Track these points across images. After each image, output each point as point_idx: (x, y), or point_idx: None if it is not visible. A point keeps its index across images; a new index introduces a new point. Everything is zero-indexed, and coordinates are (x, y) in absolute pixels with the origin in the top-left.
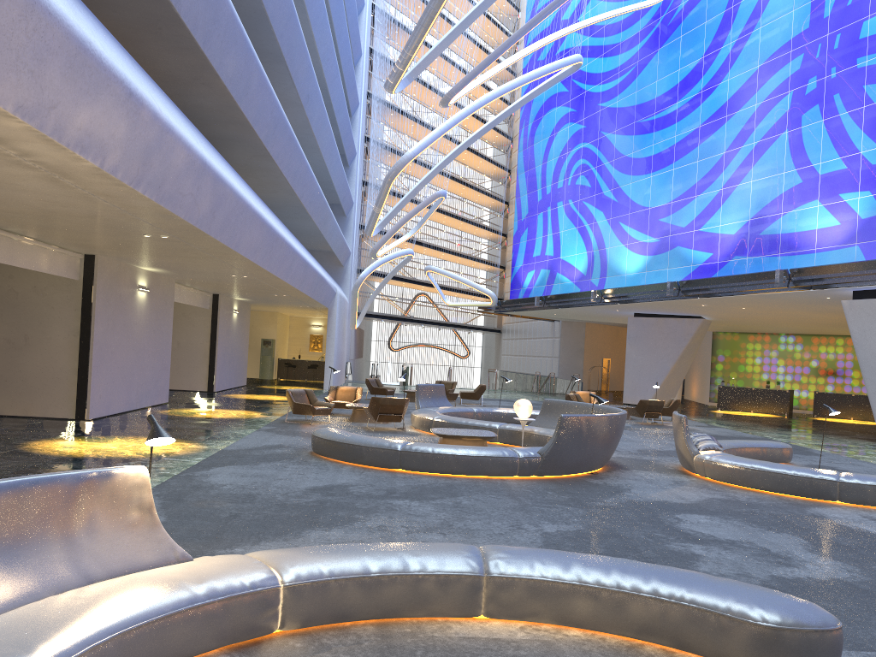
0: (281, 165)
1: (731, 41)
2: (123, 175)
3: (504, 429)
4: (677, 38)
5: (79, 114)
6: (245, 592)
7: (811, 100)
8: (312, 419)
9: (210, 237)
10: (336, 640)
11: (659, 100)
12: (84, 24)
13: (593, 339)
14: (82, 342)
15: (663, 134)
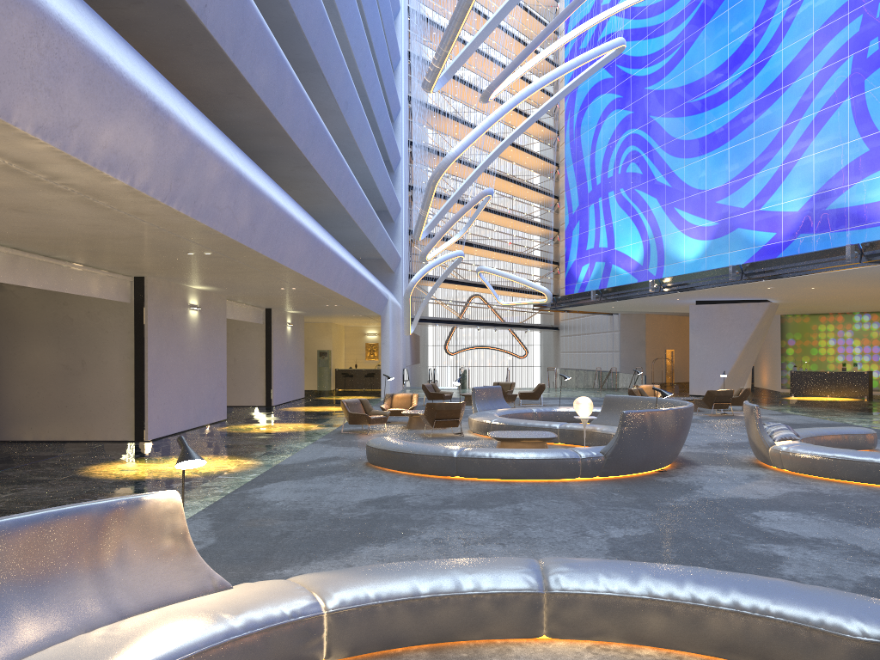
0: (323, 174)
1: (783, 9)
2: (155, 192)
3: (564, 429)
4: (725, 12)
5: (103, 131)
6: (286, 621)
7: (873, 63)
8: (368, 429)
9: (253, 250)
10: None
11: (709, 78)
12: (102, 39)
13: (654, 330)
14: (137, 364)
15: (715, 113)
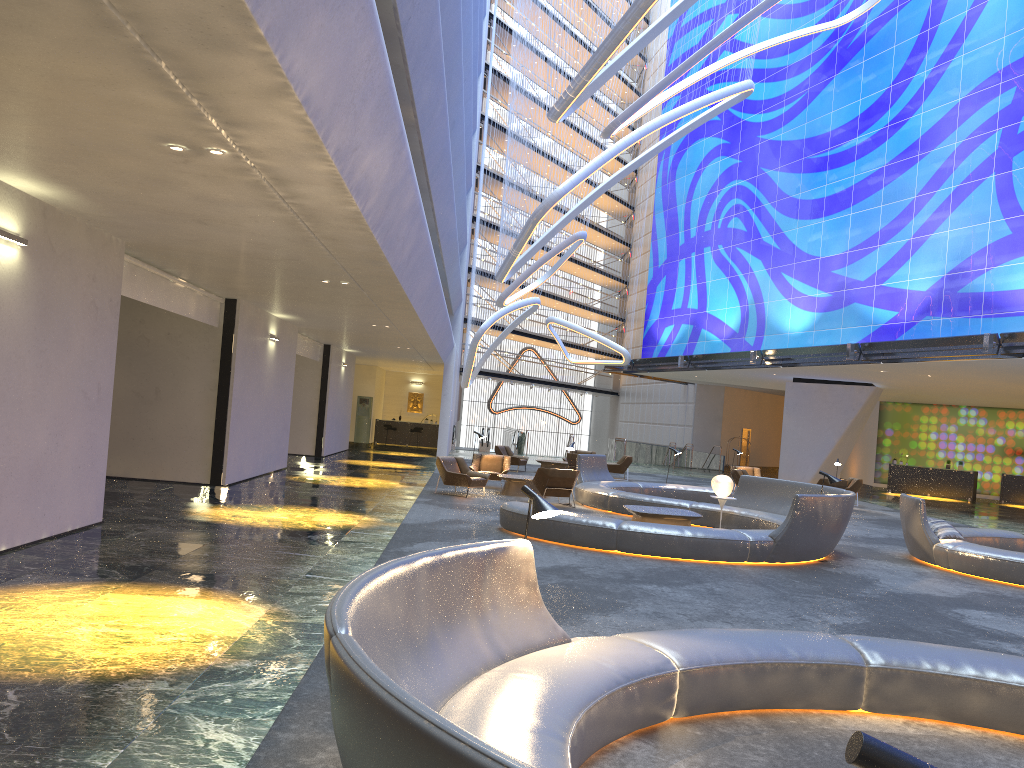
0: (435, 202)
1: (926, 69)
2: (371, 219)
3: (697, 509)
4: (859, 64)
5: (367, 155)
6: (653, 675)
7: None
8: (467, 491)
9: (398, 285)
10: (731, 729)
11: (835, 134)
12: None
13: (732, 406)
14: (220, 397)
15: (838, 173)
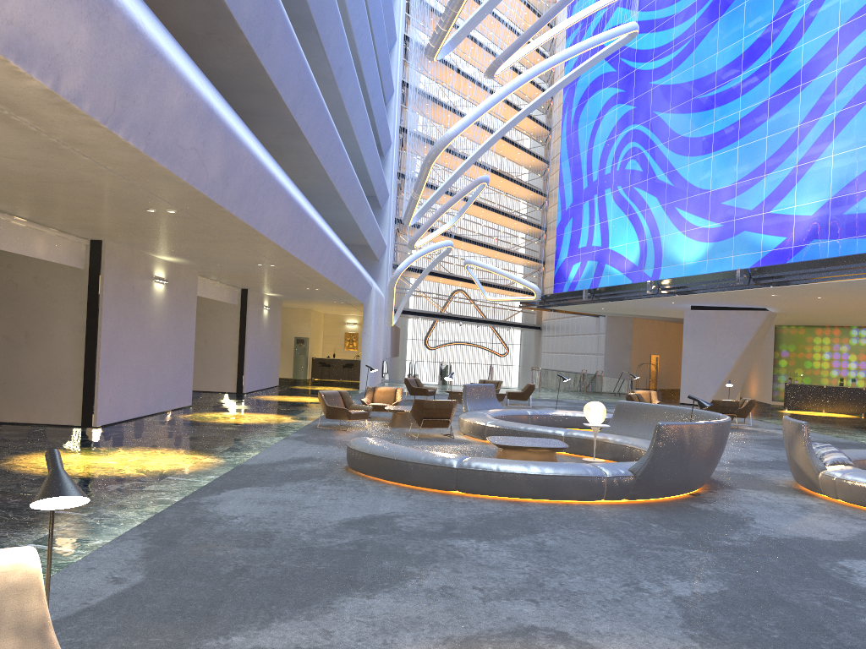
0: (311, 140)
1: (806, 2)
2: (92, 108)
3: (571, 437)
4: (741, 5)
5: None
6: None
7: None
8: (347, 425)
9: (224, 210)
10: None
11: (721, 73)
12: None
13: (640, 335)
14: (88, 339)
15: (725, 110)
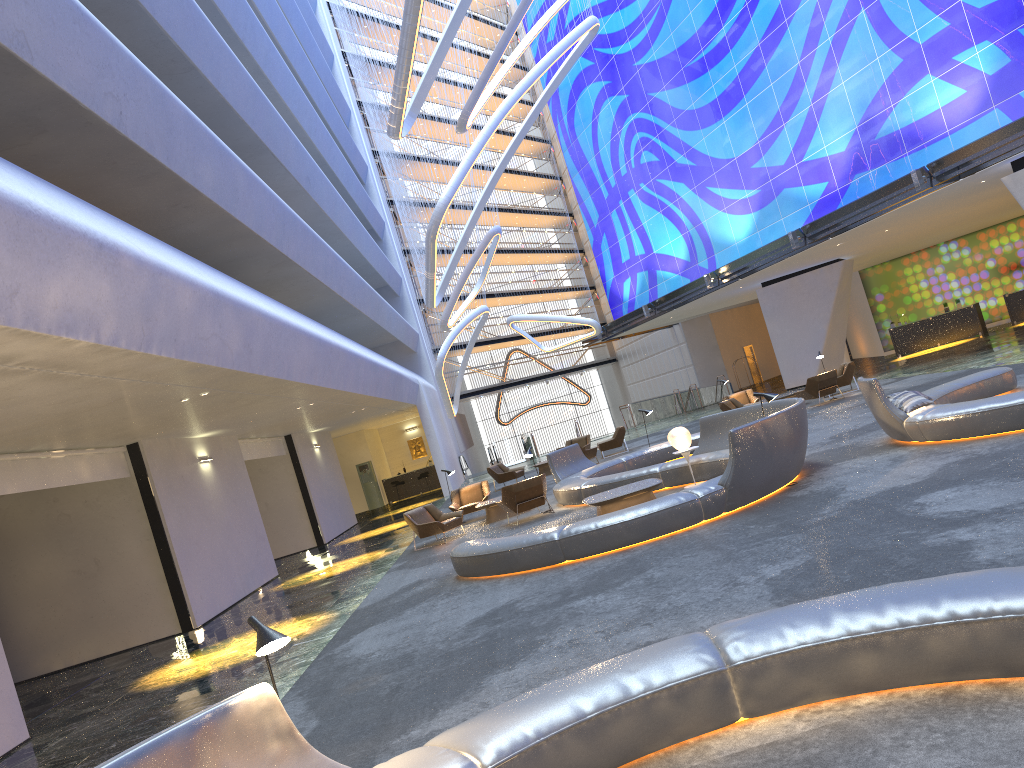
0: (306, 265)
1: None
2: (128, 342)
3: (666, 470)
4: None
5: (49, 289)
6: None
7: None
8: (444, 537)
9: (255, 375)
10: None
11: (702, 32)
12: (16, 184)
13: (724, 329)
14: (159, 544)
15: (720, 69)
